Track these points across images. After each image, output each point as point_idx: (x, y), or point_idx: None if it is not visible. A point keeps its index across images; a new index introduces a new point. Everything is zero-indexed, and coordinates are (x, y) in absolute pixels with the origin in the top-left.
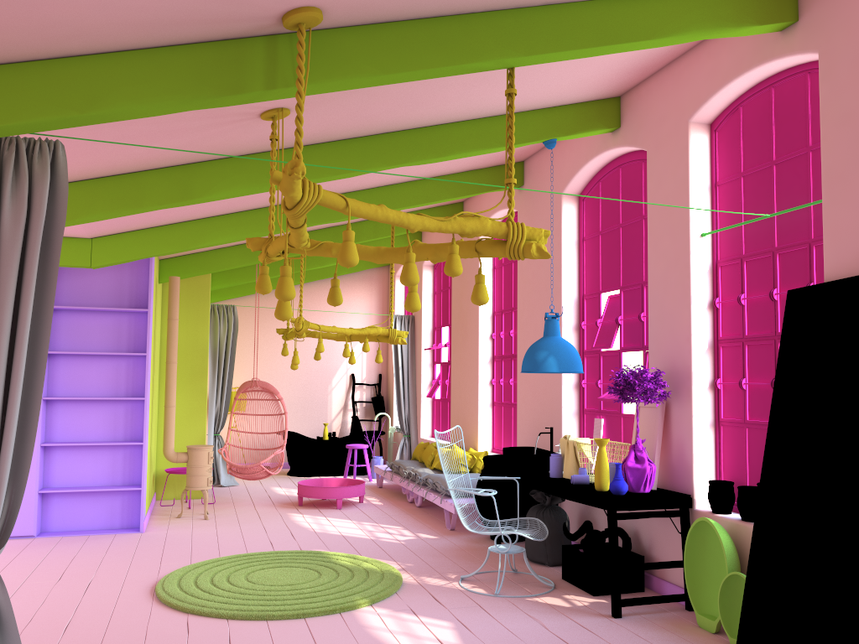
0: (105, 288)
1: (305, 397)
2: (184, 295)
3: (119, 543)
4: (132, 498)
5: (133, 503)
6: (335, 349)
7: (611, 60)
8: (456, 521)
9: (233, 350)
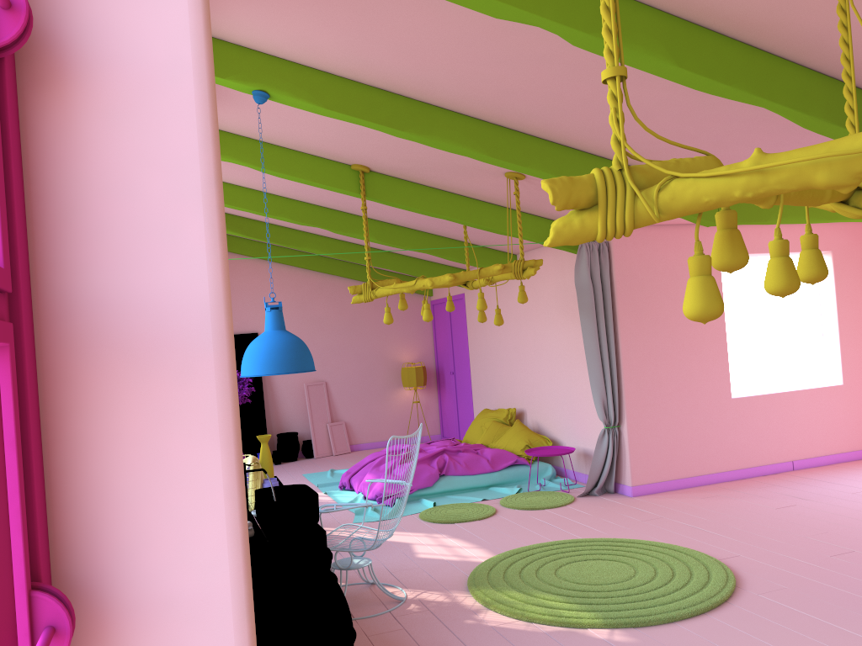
0: None
1: None
2: None
3: None
4: None
5: None
6: None
7: (246, 103)
8: None
9: None
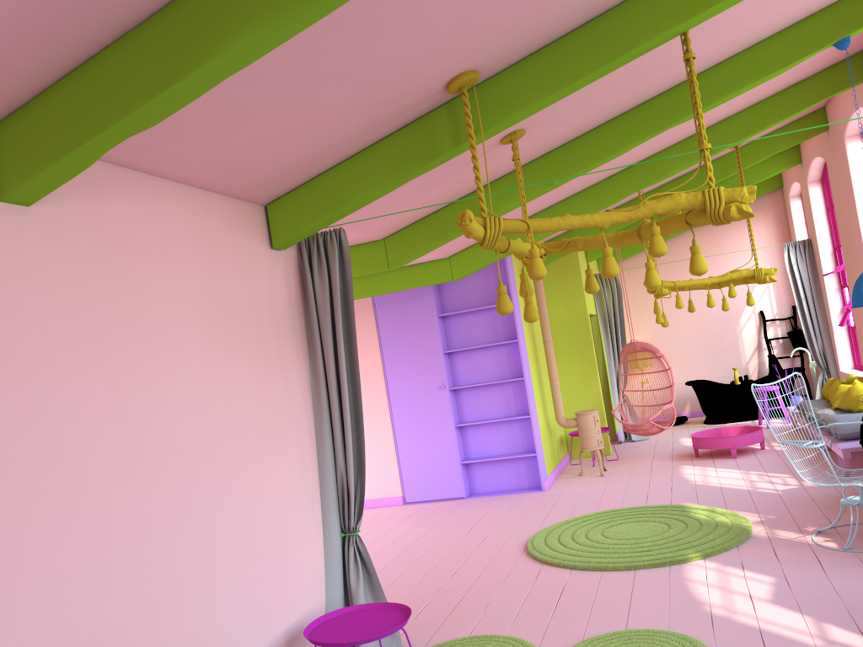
0: (477, 291)
1: (713, 342)
2: (558, 275)
3: (522, 502)
4: (533, 462)
5: (534, 466)
6: (736, 288)
7: None
8: (859, 466)
9: (621, 313)
